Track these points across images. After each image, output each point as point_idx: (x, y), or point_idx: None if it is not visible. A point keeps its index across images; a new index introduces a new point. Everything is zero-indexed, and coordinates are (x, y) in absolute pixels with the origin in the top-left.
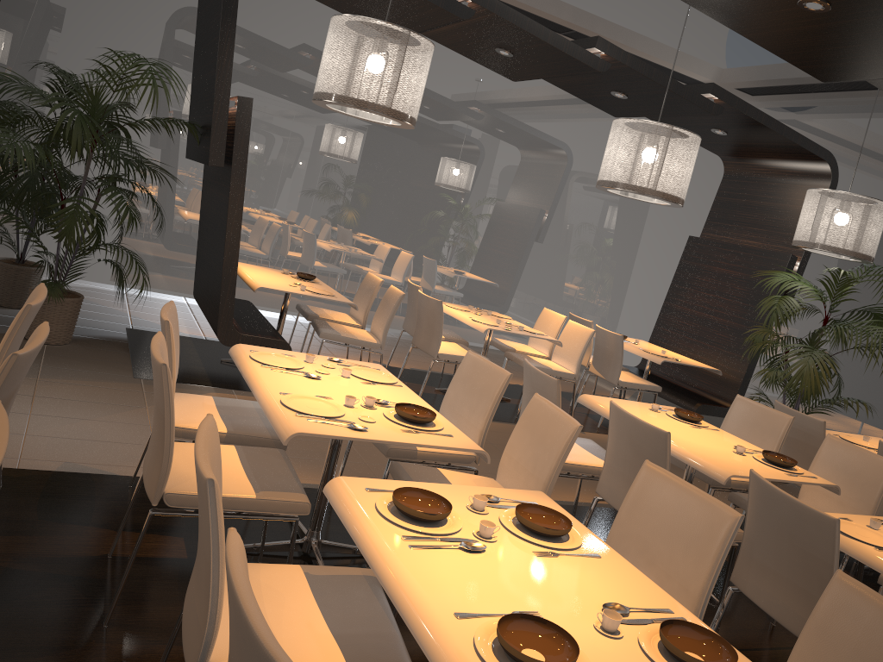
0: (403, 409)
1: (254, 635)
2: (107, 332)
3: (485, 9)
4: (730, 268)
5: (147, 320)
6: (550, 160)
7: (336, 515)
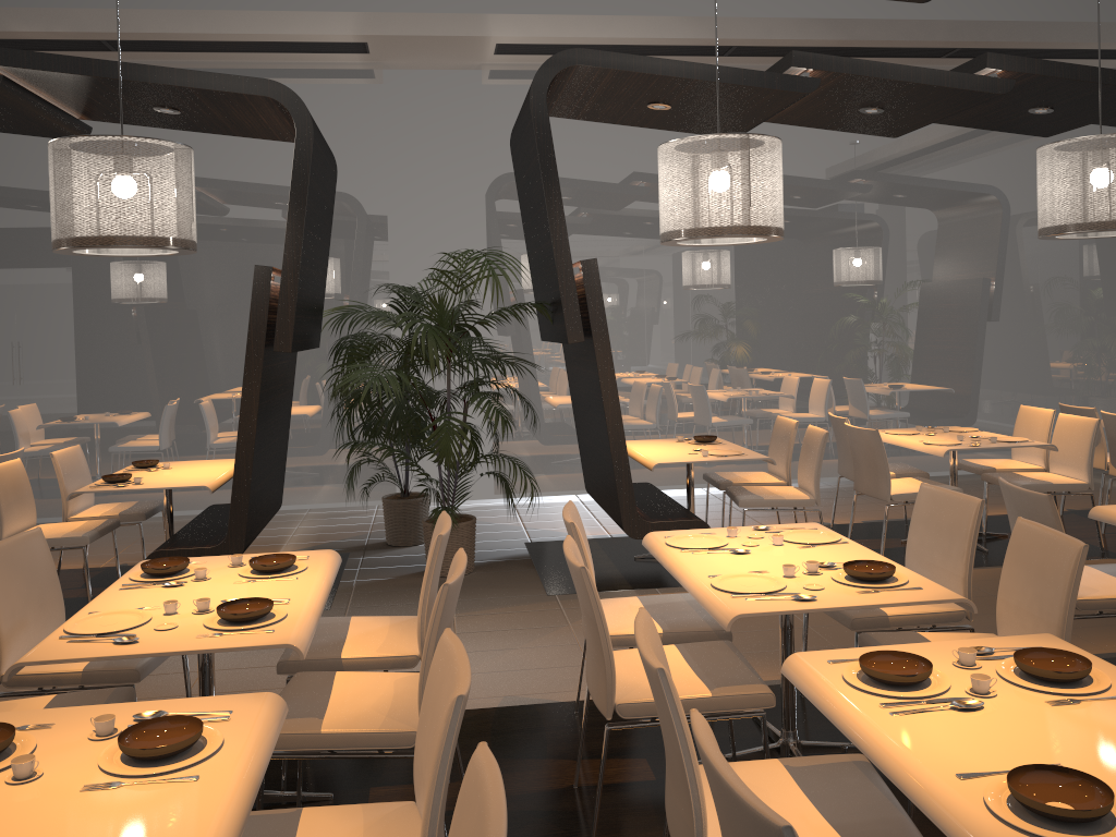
0: (853, 568)
1: (739, 798)
2: (506, 551)
3: (832, 72)
4: None
5: (543, 529)
6: (975, 215)
7: (812, 712)
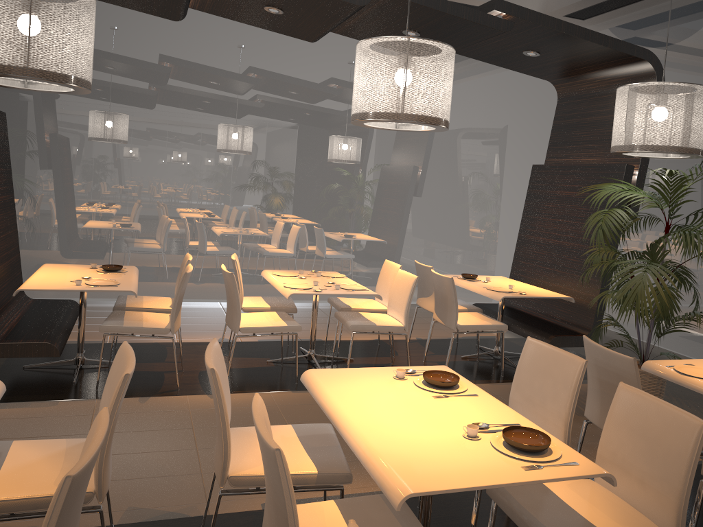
0: None
1: None
2: None
3: None
4: (572, 189)
5: None
6: None
7: None
